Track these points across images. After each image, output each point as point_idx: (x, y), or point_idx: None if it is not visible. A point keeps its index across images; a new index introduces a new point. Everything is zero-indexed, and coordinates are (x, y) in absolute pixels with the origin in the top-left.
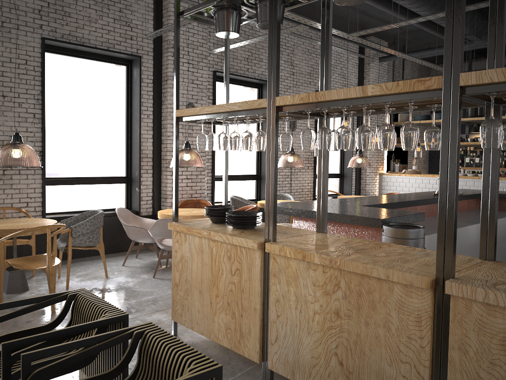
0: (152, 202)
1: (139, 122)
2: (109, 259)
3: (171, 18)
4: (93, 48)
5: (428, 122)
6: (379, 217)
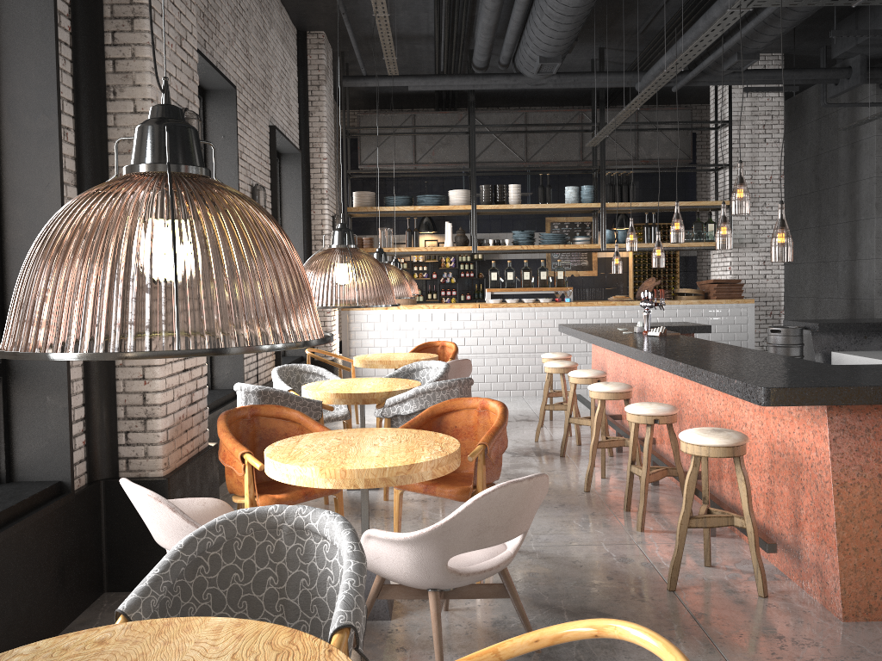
0: (88, 440)
1: (56, 151)
2: None
3: None
4: None
5: (420, 210)
6: None
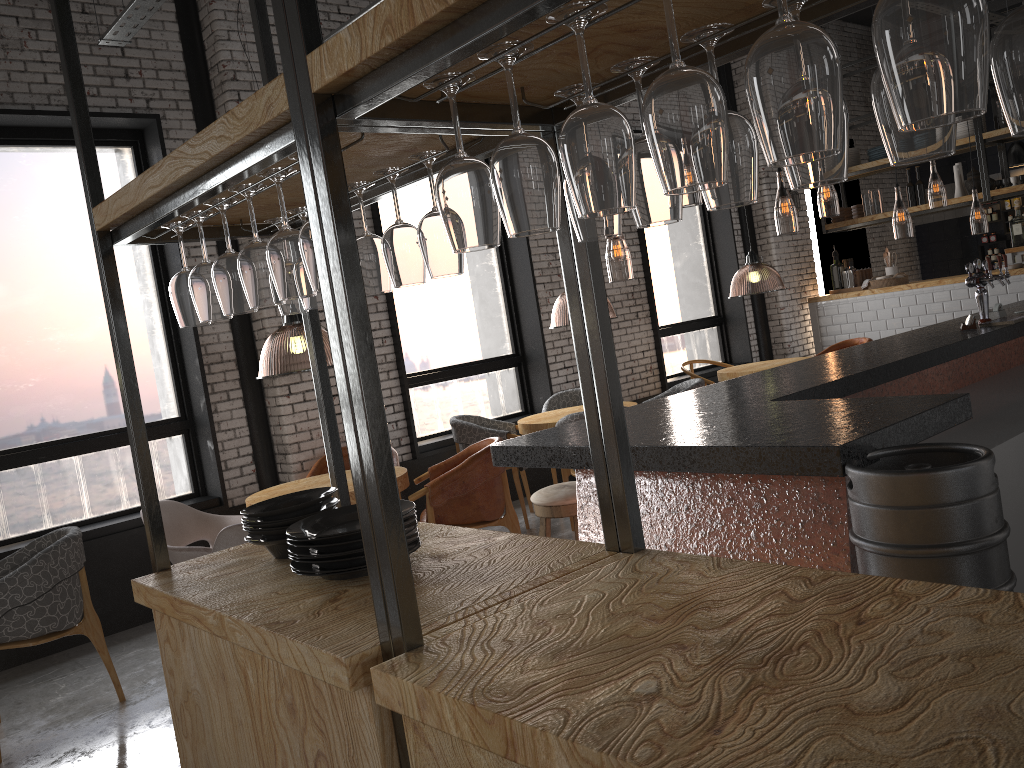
0: (256, 469)
1: None
2: (155, 636)
3: (217, 6)
4: (24, 113)
5: None
6: (830, 439)
